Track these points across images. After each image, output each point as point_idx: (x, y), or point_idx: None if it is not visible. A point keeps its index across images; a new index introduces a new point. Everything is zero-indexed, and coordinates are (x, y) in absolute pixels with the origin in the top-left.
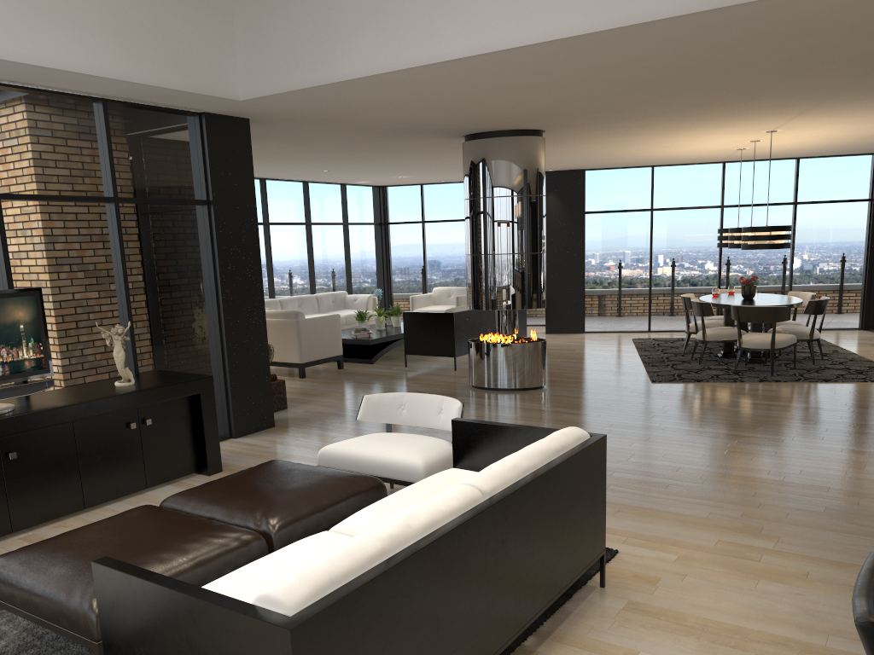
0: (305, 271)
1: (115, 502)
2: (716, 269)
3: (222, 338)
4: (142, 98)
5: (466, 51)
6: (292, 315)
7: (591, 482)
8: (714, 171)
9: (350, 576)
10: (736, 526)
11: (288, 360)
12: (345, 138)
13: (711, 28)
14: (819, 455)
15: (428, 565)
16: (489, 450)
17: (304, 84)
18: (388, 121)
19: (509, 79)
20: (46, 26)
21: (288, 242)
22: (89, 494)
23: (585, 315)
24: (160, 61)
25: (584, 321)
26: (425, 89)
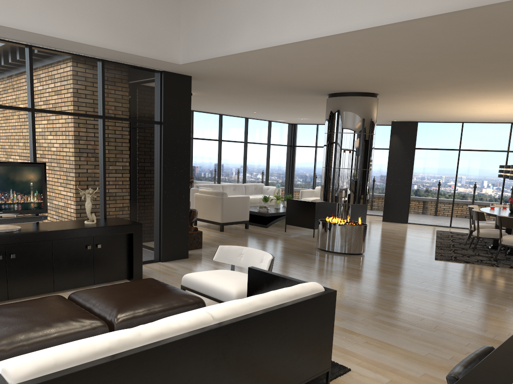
0: (241, 170)
1: (73, 290)
2: (500, 191)
3: (160, 202)
4: (124, 60)
5: (301, 37)
6: (220, 194)
7: (318, 321)
8: (505, 128)
9: (73, 363)
10: (442, 365)
11: (214, 220)
12: (255, 92)
13: (460, 26)
14: None
15: (145, 363)
16: (267, 290)
17: (212, 56)
18: (275, 82)
19: (338, 57)
20: (62, 15)
21: (232, 152)
22: (57, 283)
23: (408, 212)
24: (131, 39)
25: (407, 216)
26: (287, 62)
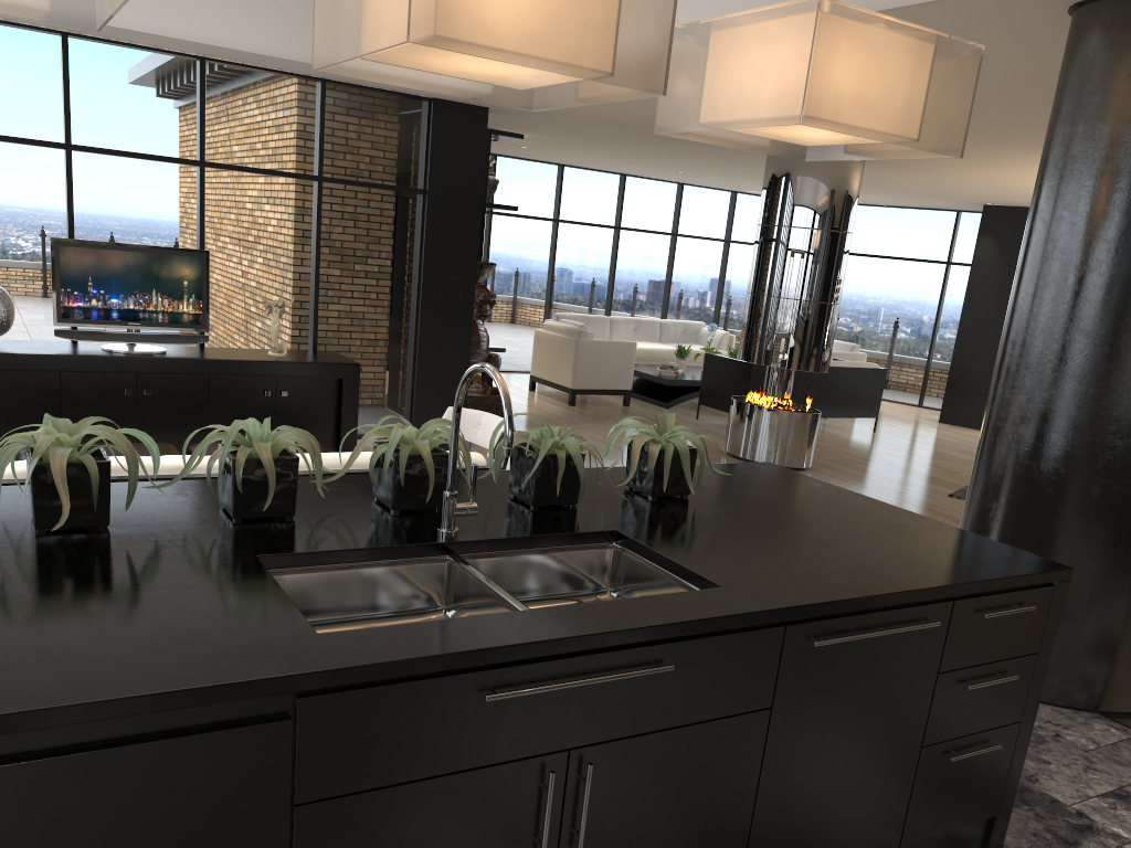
0: (658, 291)
1: None
2: None
3: (417, 334)
4: (357, 81)
5: None
6: (575, 334)
7: None
8: None
9: None
10: None
11: (561, 382)
12: (631, 137)
13: None
14: None
15: None
16: None
17: None
18: (643, 122)
19: None
20: (241, 11)
21: (641, 253)
22: None
23: None
24: None
25: None
26: None
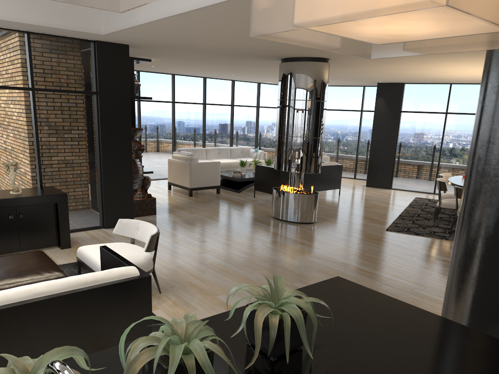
0: (227, 133)
1: None
2: None
3: (101, 171)
4: (48, 32)
5: (184, 8)
6: (188, 160)
7: (126, 305)
8: None
9: None
10: None
11: (184, 185)
12: (208, 57)
13: None
14: (424, 306)
15: None
16: None
17: (124, 26)
18: (214, 49)
19: (242, 26)
20: None
21: (217, 115)
22: None
23: (393, 178)
24: (45, 11)
25: (391, 181)
26: (199, 31)
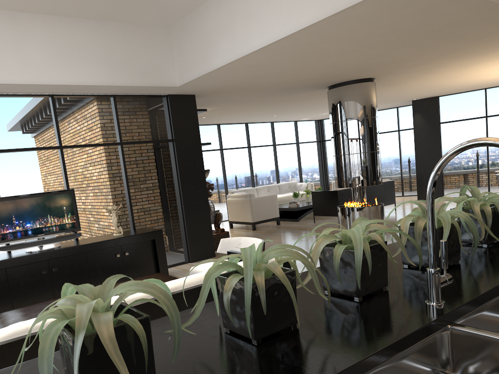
0: (273, 171)
1: None
2: None
3: (182, 210)
4: (131, 92)
5: (262, 44)
6: (248, 196)
7: None
8: None
9: None
10: None
11: (246, 220)
12: (260, 97)
13: (391, 5)
14: None
15: None
16: None
17: (200, 74)
18: (271, 85)
19: (307, 54)
20: (70, 65)
21: (262, 156)
22: None
23: (443, 188)
24: (131, 73)
25: (443, 191)
26: (266, 67)
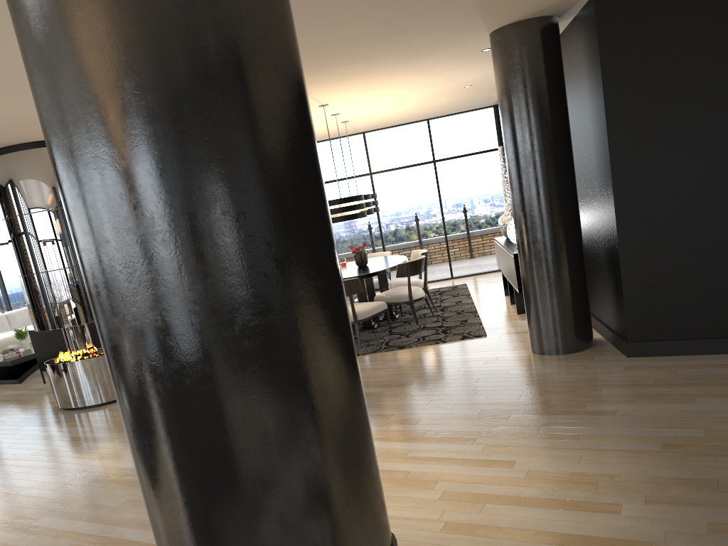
0: None
1: None
2: (378, 232)
3: None
4: None
5: None
6: None
7: None
8: (357, 142)
9: None
10: None
11: None
12: None
13: None
14: None
15: None
16: None
17: None
18: None
19: None
20: None
21: None
22: None
23: None
24: None
25: None
26: None
